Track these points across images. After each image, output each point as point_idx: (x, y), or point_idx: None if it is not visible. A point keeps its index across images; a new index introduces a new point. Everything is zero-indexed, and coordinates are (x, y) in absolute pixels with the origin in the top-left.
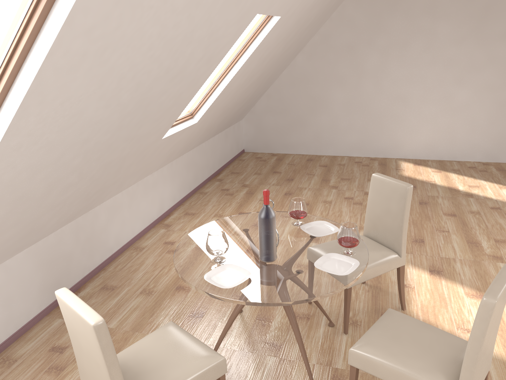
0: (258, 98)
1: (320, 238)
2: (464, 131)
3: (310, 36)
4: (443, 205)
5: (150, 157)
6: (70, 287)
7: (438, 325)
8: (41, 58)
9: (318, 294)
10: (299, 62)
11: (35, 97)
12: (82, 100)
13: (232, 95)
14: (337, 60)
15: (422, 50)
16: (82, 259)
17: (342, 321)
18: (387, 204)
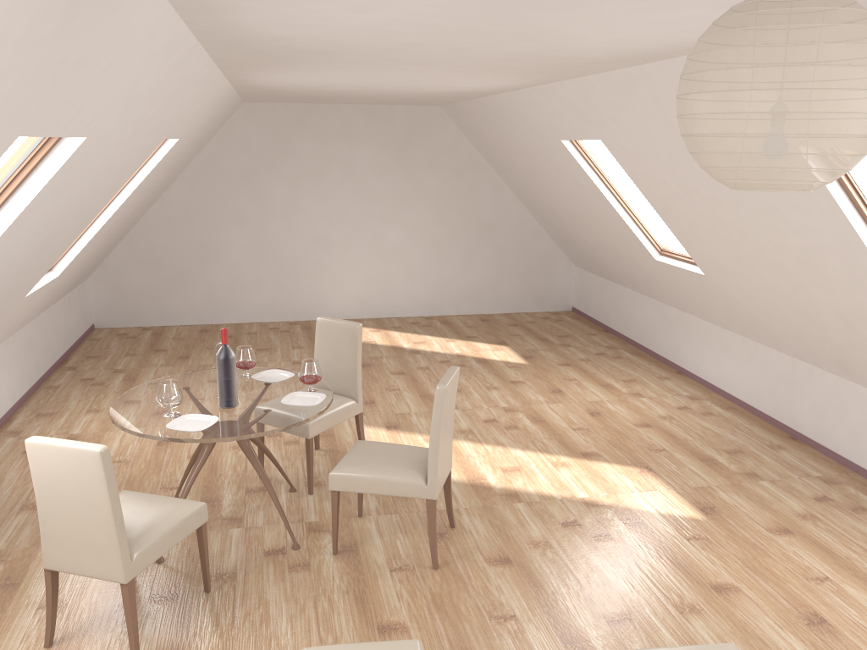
0: (116, 245)
1: (277, 383)
2: (400, 279)
3: (191, 158)
4: (389, 364)
5: (2, 325)
6: None
7: None
8: (34, 192)
9: (295, 422)
10: (176, 192)
11: (9, 230)
12: (24, 235)
13: (101, 238)
14: (231, 191)
15: (341, 180)
16: None
17: (304, 485)
18: (338, 347)
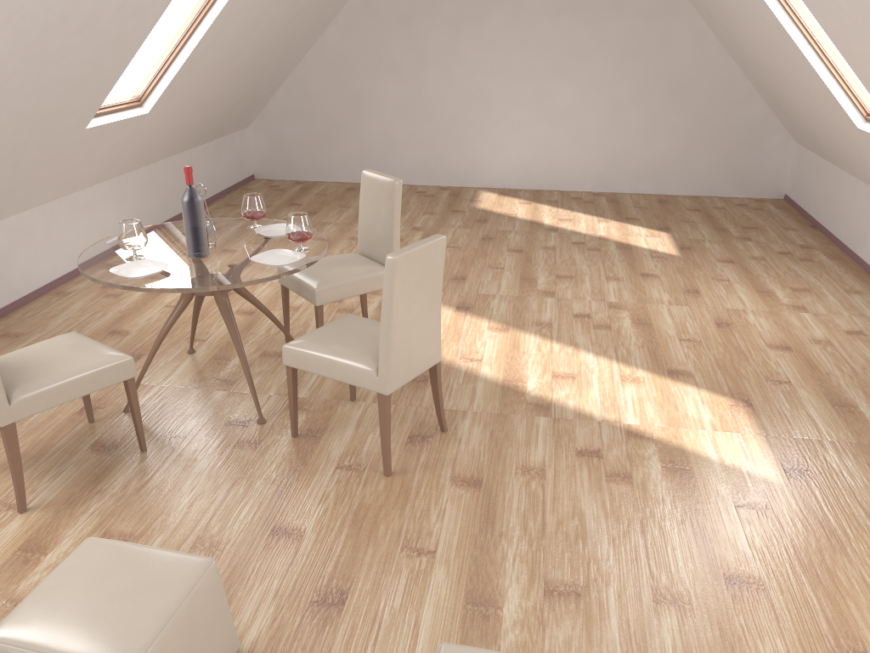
0: (270, 93)
1: (275, 239)
2: (568, 147)
3: None
4: (513, 240)
5: (73, 158)
6: None
7: None
8: None
9: (242, 281)
10: (331, 38)
11: None
12: None
13: (208, 77)
14: (387, 37)
15: (507, 25)
16: None
17: None
18: (377, 206)
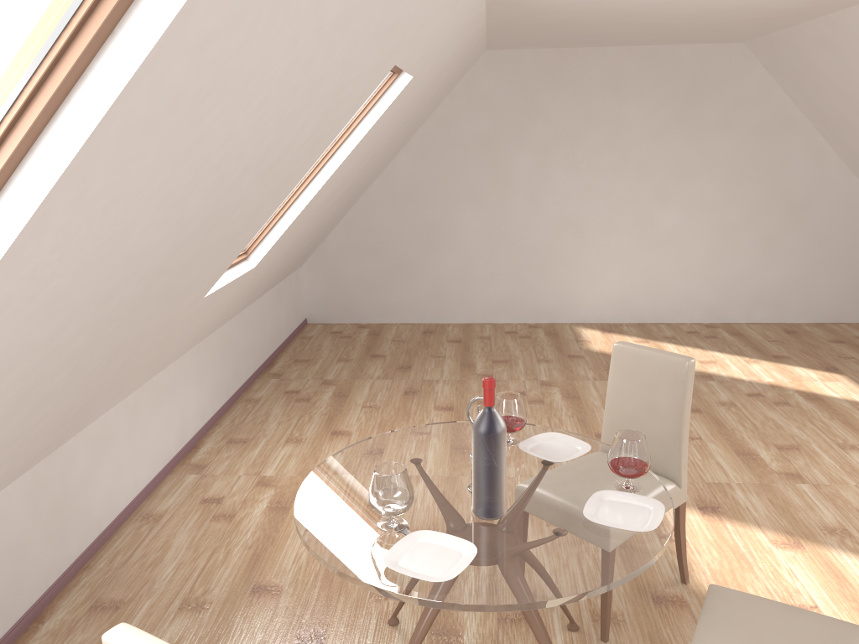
0: (332, 228)
1: (563, 464)
2: (673, 274)
3: (421, 122)
4: None
5: (177, 334)
6: (22, 614)
7: None
8: (110, 93)
9: (621, 573)
10: (402, 165)
11: (72, 188)
12: (137, 203)
13: (311, 218)
14: (466, 162)
15: (603, 146)
16: (45, 551)
17: (590, 617)
18: (649, 394)
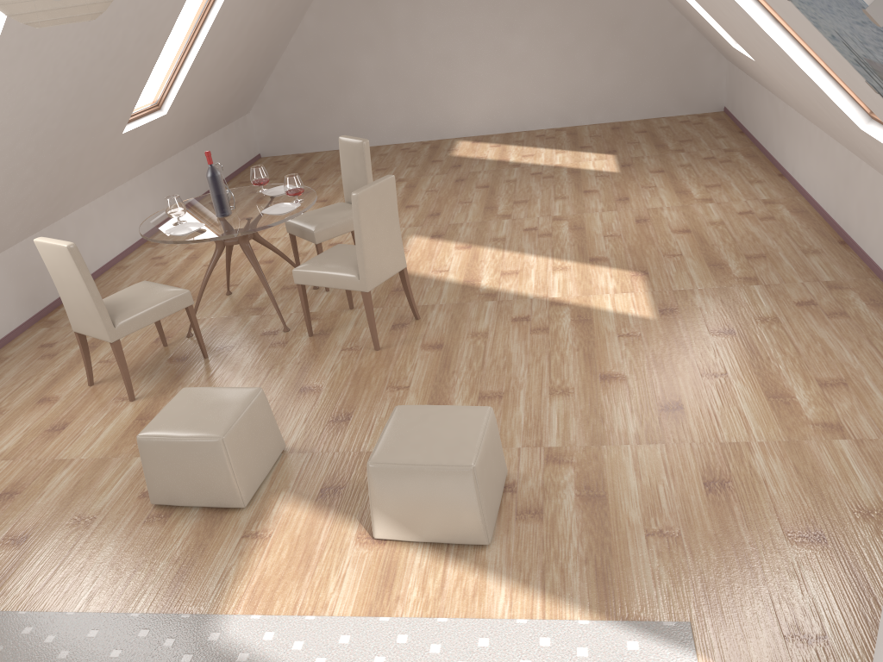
0: (264, 80)
1: (278, 197)
2: (528, 91)
3: None
4: (482, 178)
5: (115, 158)
6: (48, 303)
7: (415, 272)
8: None
9: (257, 227)
10: (309, 24)
11: None
12: (25, 87)
13: (209, 77)
14: (357, 16)
15: None
16: None
17: None
18: (353, 163)
